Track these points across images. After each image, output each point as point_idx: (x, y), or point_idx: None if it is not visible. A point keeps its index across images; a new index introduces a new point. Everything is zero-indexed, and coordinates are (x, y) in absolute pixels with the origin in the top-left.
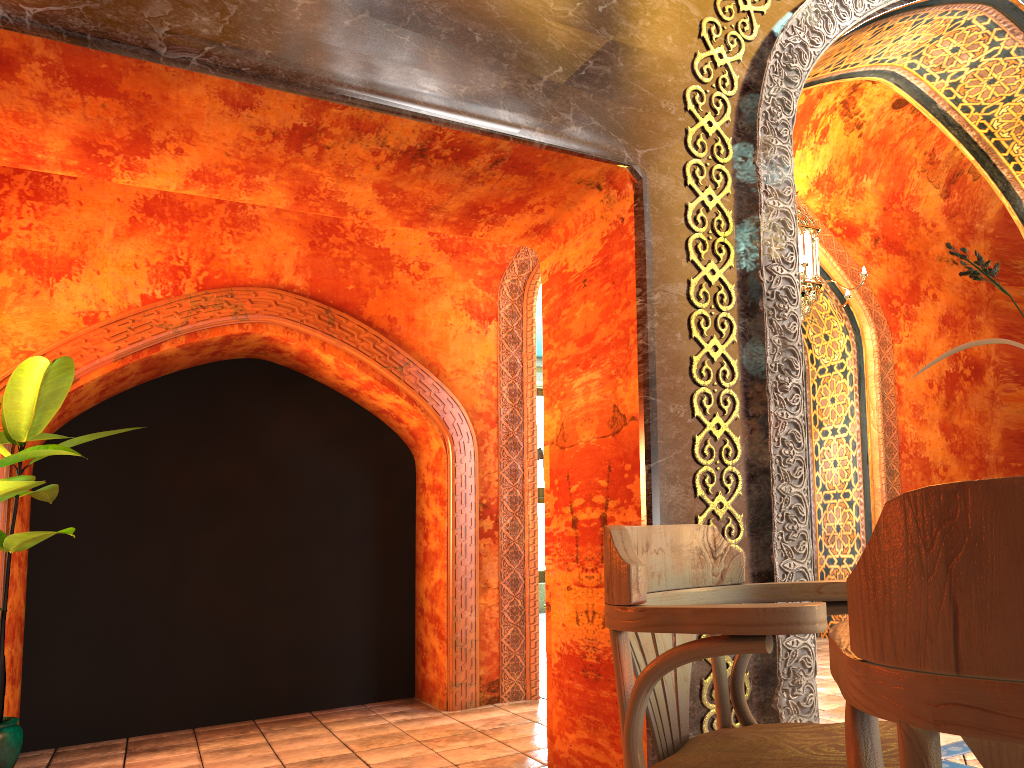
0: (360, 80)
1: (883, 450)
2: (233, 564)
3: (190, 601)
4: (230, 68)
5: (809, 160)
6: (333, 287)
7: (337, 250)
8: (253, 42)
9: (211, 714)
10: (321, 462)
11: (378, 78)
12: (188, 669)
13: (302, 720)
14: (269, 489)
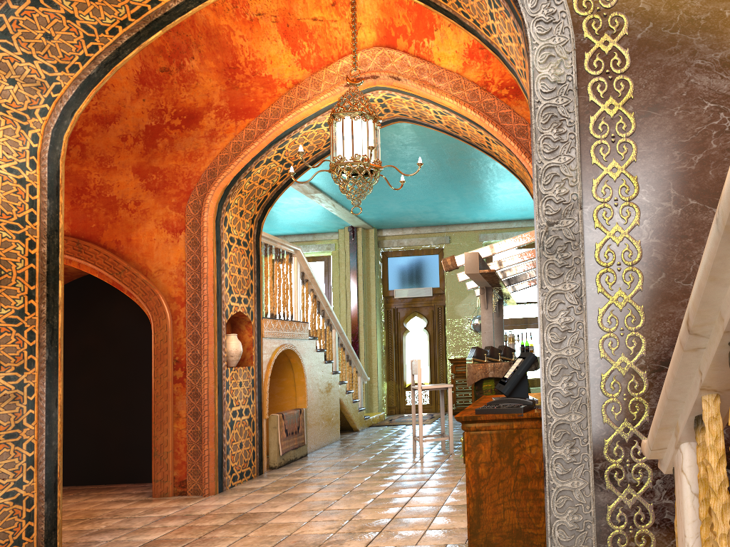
0: None
1: None
2: (94, 394)
3: (74, 414)
4: None
5: (452, 36)
6: (84, 227)
7: (86, 203)
8: None
9: (85, 479)
10: (138, 331)
11: None
12: (74, 452)
13: (108, 489)
14: (111, 349)
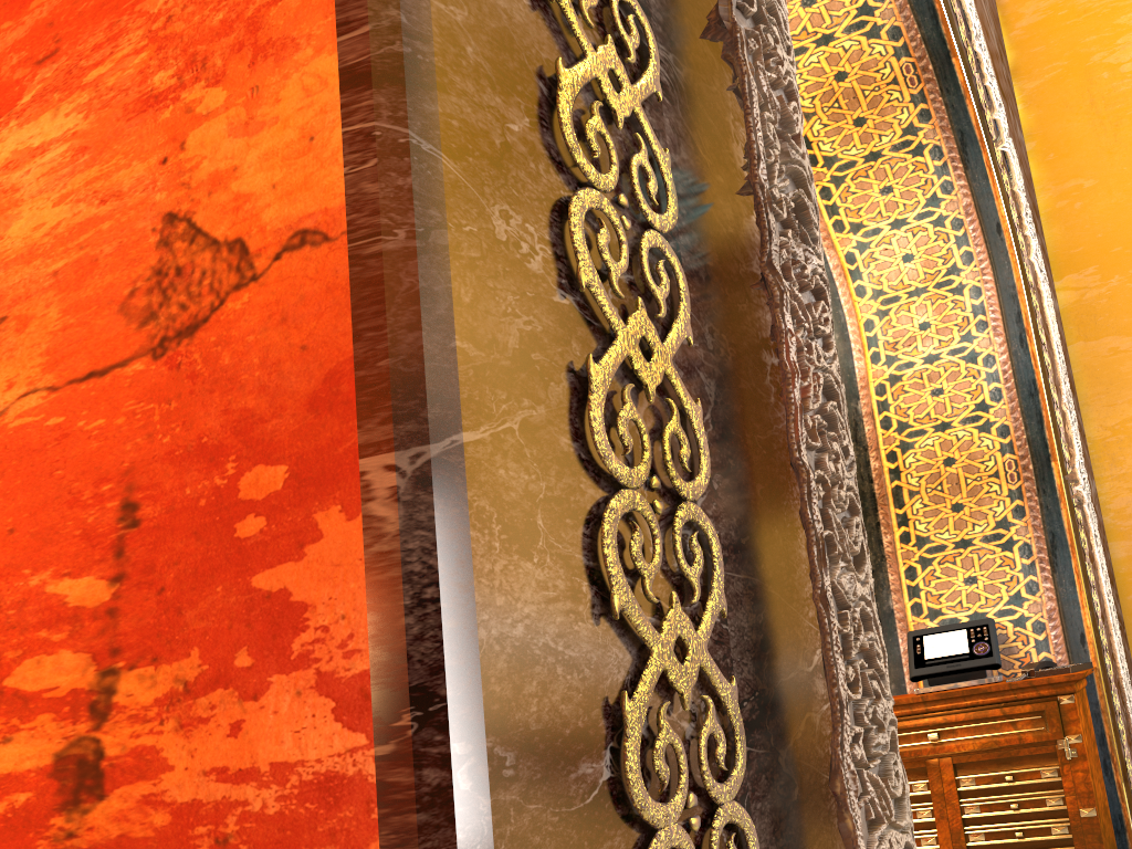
0: None
1: None
2: None
3: None
4: None
5: None
6: None
7: None
8: None
9: None
10: None
11: None
12: None
13: None
14: None
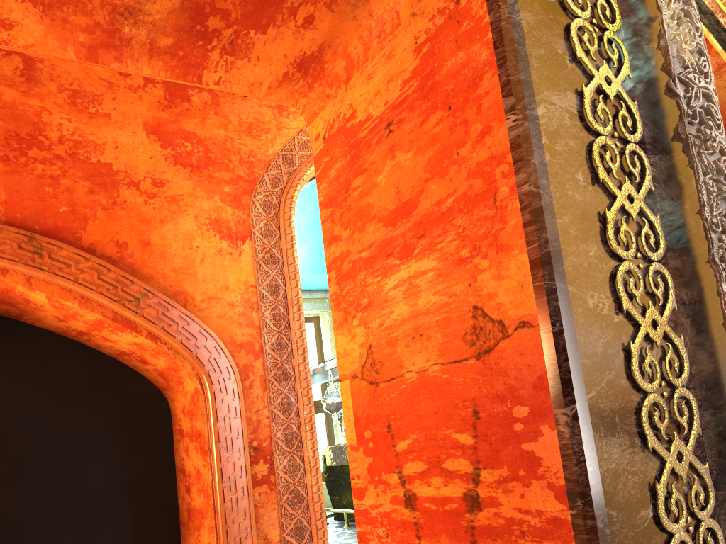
0: None
1: None
2: None
3: None
4: None
5: None
6: (38, 210)
7: (41, 166)
8: None
9: None
10: (49, 421)
11: None
12: None
13: None
14: None
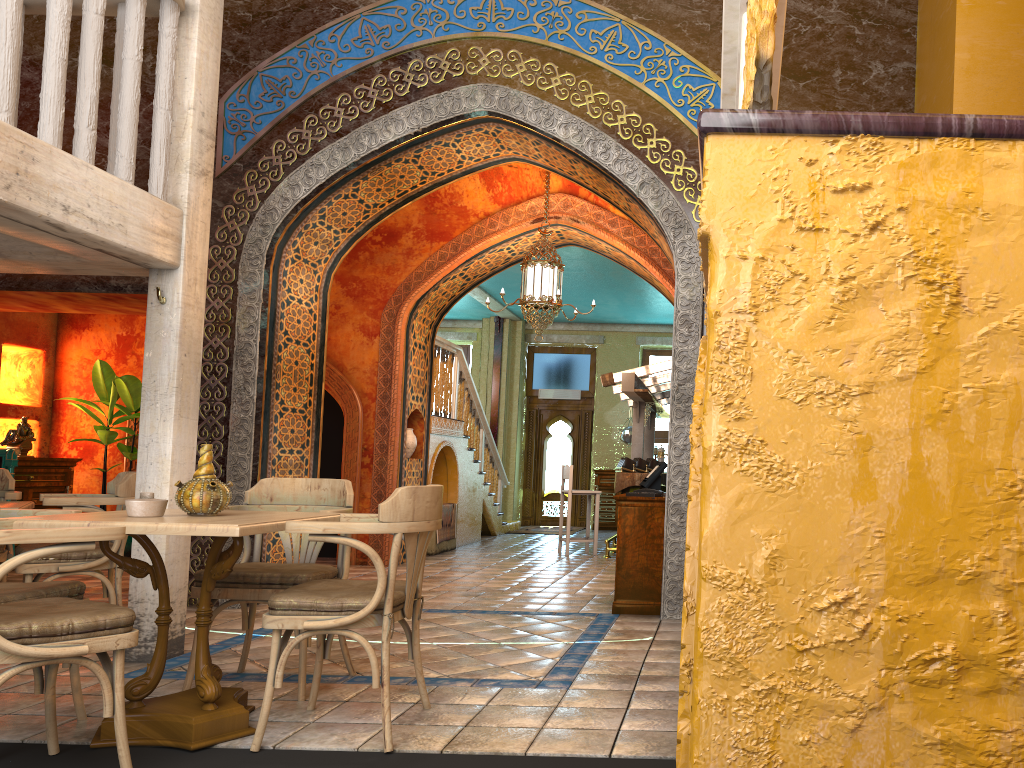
0: (54, 281)
1: None
2: None
3: None
4: (8, 287)
5: None
6: None
7: None
8: (16, 275)
9: None
10: None
11: (61, 278)
12: None
13: None
14: None
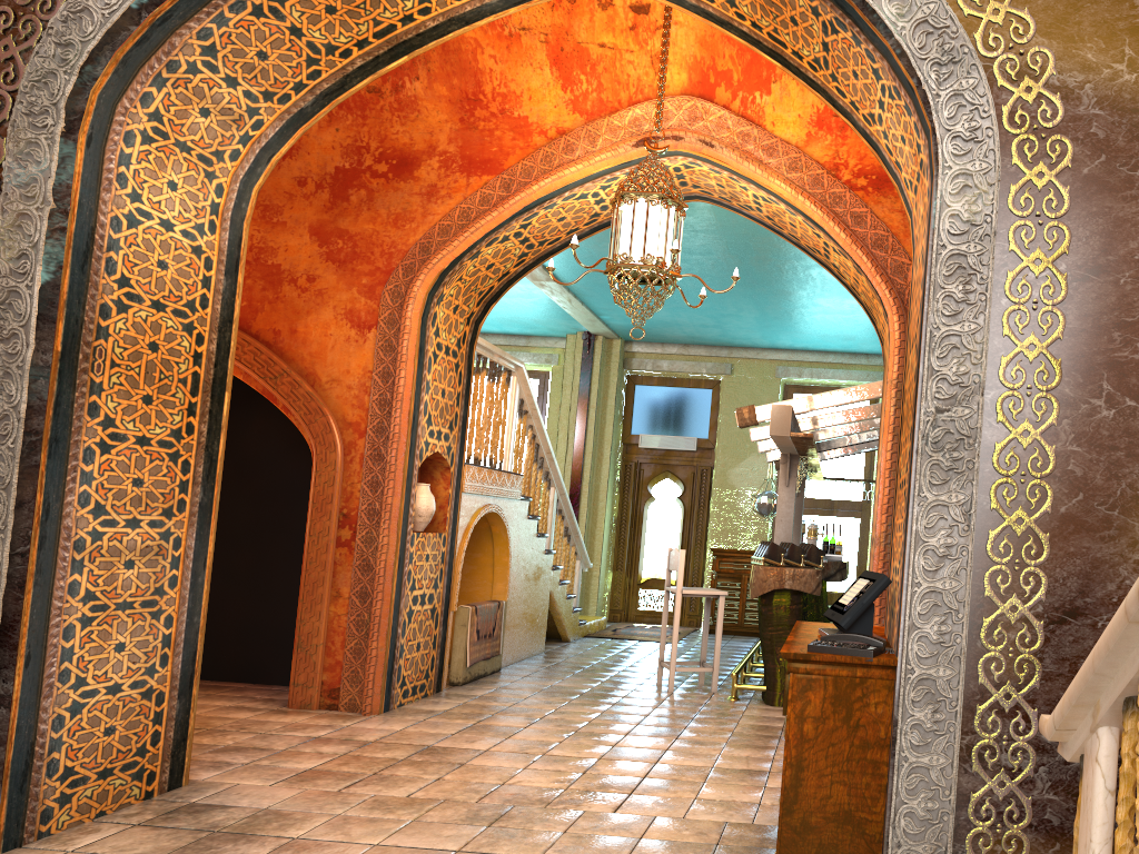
0: None
1: (889, 486)
2: None
3: None
4: None
5: (796, 93)
6: None
7: None
8: None
9: None
10: (283, 463)
11: None
12: None
13: (219, 689)
14: (241, 484)
